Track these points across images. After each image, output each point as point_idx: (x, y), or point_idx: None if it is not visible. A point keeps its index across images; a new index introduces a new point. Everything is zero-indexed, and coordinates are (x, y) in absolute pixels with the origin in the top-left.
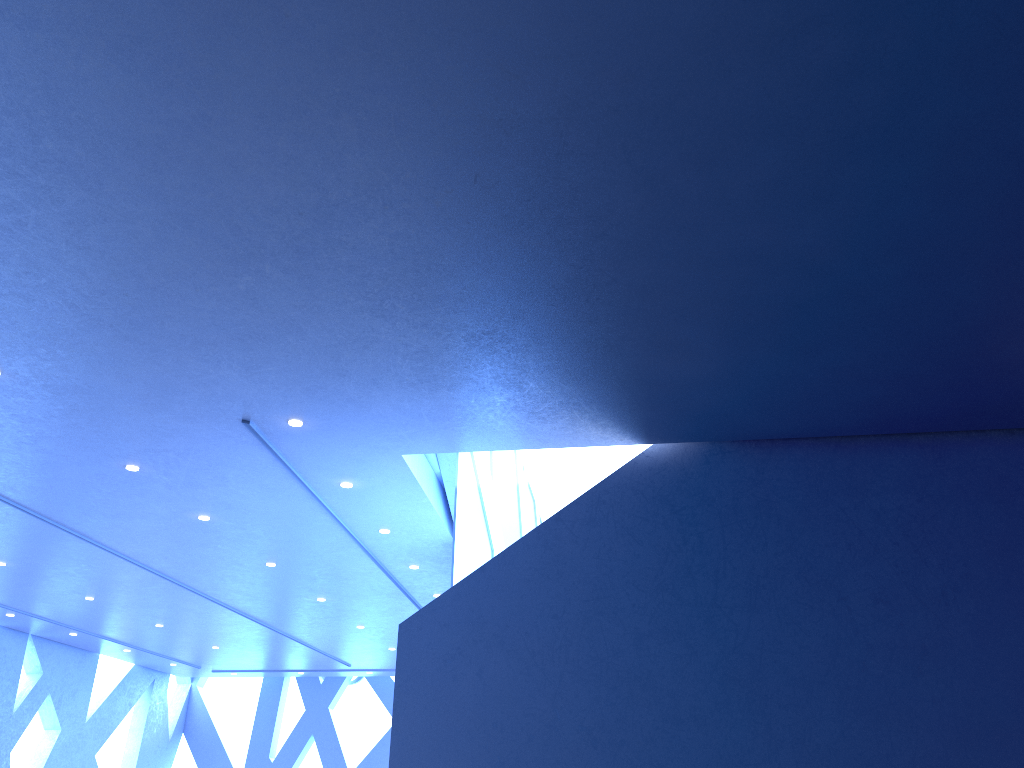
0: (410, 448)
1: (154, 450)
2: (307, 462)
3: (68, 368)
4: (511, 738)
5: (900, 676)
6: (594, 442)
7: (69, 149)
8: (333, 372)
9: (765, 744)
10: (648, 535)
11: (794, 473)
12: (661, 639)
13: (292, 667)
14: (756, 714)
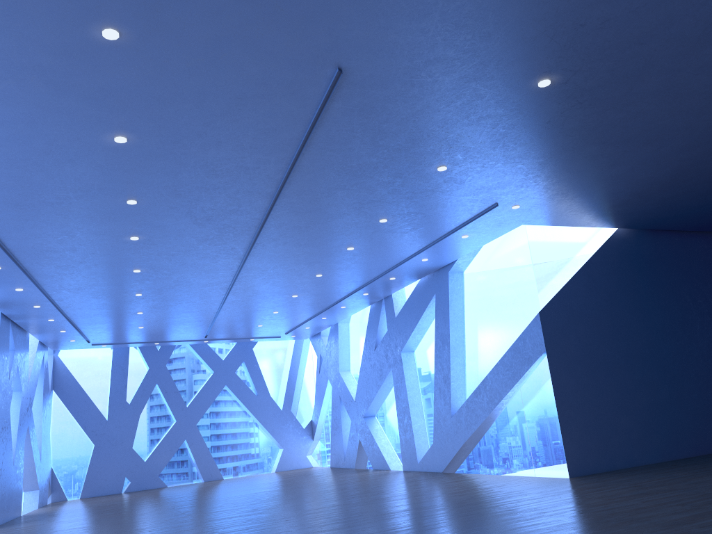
0: (532, 222)
1: (417, 213)
2: (474, 225)
3: (482, 172)
4: (593, 362)
5: (708, 330)
6: (603, 226)
7: (705, 96)
8: (583, 188)
9: (675, 358)
10: (624, 271)
11: (666, 245)
12: (636, 317)
13: (160, 340)
14: (670, 347)
